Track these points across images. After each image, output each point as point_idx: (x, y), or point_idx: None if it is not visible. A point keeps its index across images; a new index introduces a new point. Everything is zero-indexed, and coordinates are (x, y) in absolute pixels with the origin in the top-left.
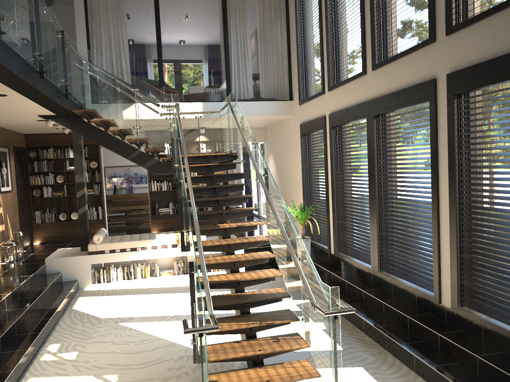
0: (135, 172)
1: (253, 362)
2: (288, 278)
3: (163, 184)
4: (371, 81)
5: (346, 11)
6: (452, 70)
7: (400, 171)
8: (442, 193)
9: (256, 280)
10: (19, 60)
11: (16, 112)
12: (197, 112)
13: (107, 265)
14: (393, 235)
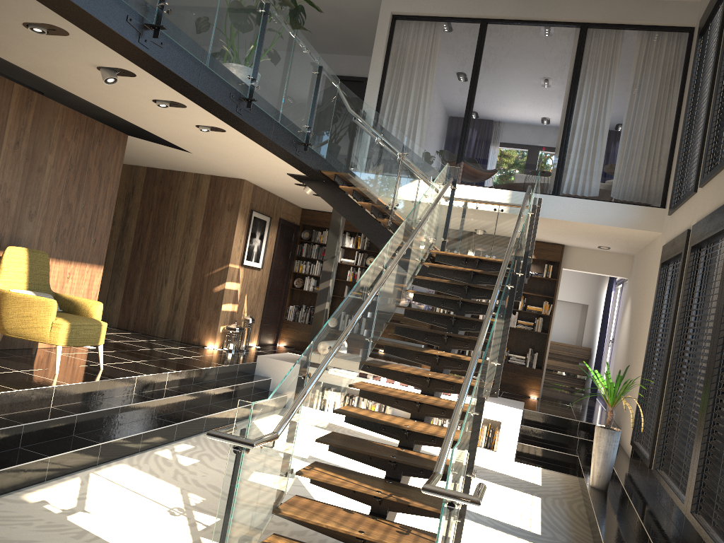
0: None
1: None
2: None
3: None
4: None
5: None
6: None
7: None
8: None
9: (434, 439)
10: (212, 77)
11: (260, 164)
12: (497, 203)
13: None
14: None
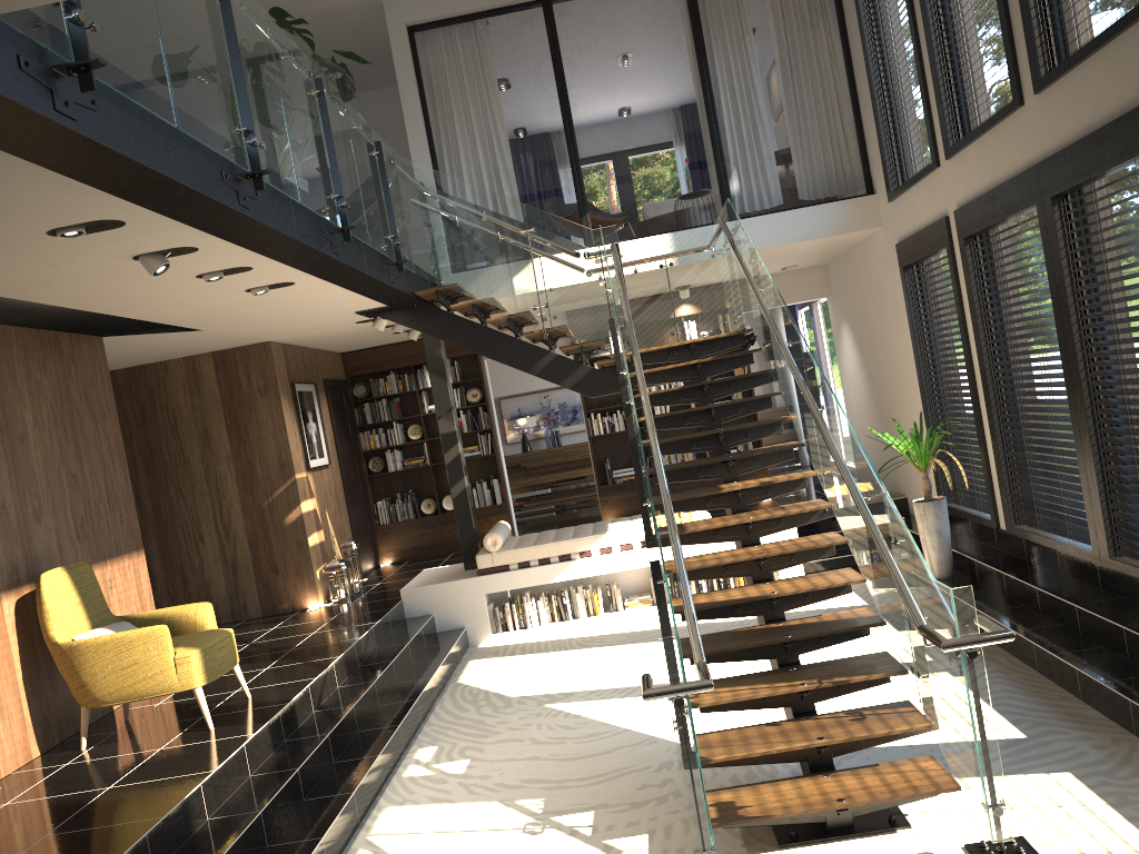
0: (561, 401)
1: (810, 765)
2: (876, 584)
3: (615, 418)
4: (1036, 118)
5: None
6: None
7: (1130, 317)
8: None
9: (808, 594)
10: (303, 215)
11: (316, 313)
12: (663, 256)
13: (518, 595)
14: (1134, 467)
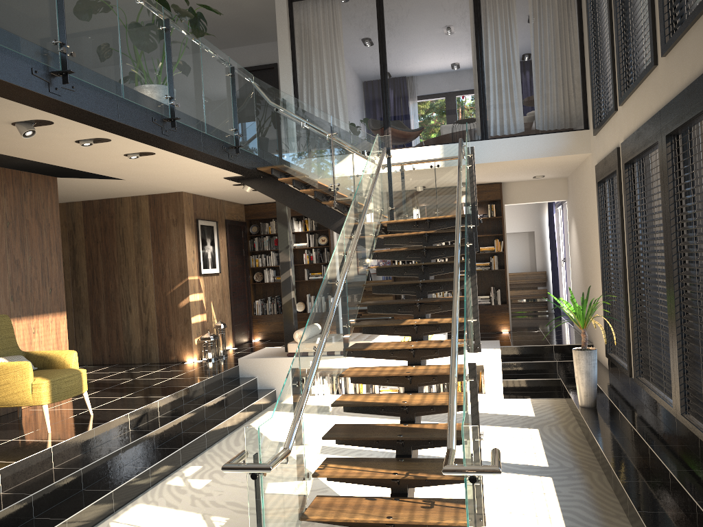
0: None
1: None
2: None
3: None
4: (663, 75)
5: None
6: None
7: None
8: None
9: (433, 407)
10: (130, 106)
11: (195, 175)
12: (432, 159)
13: None
14: (701, 348)
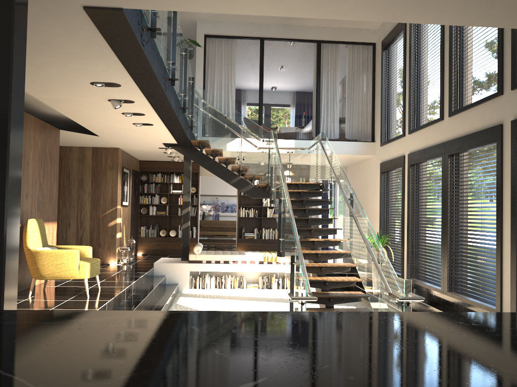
0: (222, 201)
1: None
2: (367, 281)
3: (250, 211)
4: (447, 125)
5: (427, 67)
6: (516, 118)
7: (470, 202)
8: (505, 219)
9: (339, 283)
10: (174, 99)
11: (148, 139)
12: (290, 148)
13: (203, 274)
14: (462, 258)
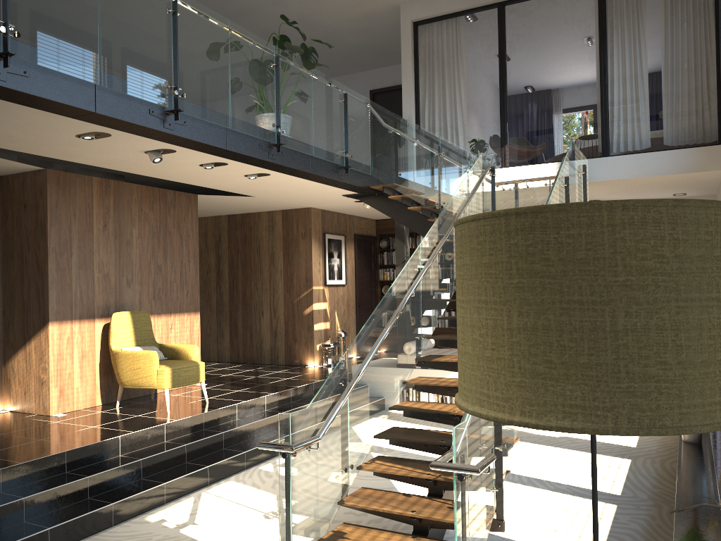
0: None
1: (414, 528)
2: None
3: None
4: None
5: None
6: None
7: None
8: None
9: None
10: (238, 135)
11: (315, 193)
12: (546, 177)
13: None
14: None
